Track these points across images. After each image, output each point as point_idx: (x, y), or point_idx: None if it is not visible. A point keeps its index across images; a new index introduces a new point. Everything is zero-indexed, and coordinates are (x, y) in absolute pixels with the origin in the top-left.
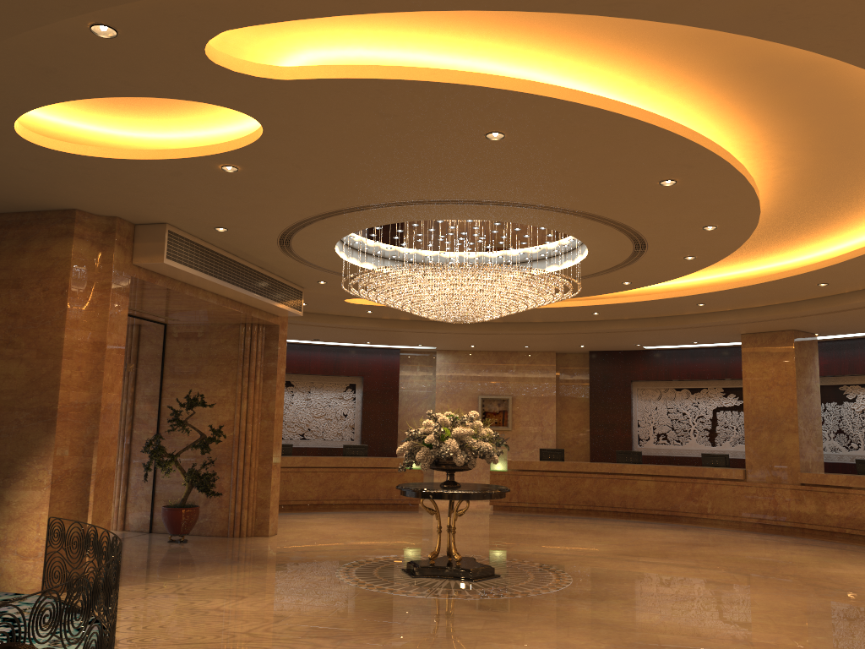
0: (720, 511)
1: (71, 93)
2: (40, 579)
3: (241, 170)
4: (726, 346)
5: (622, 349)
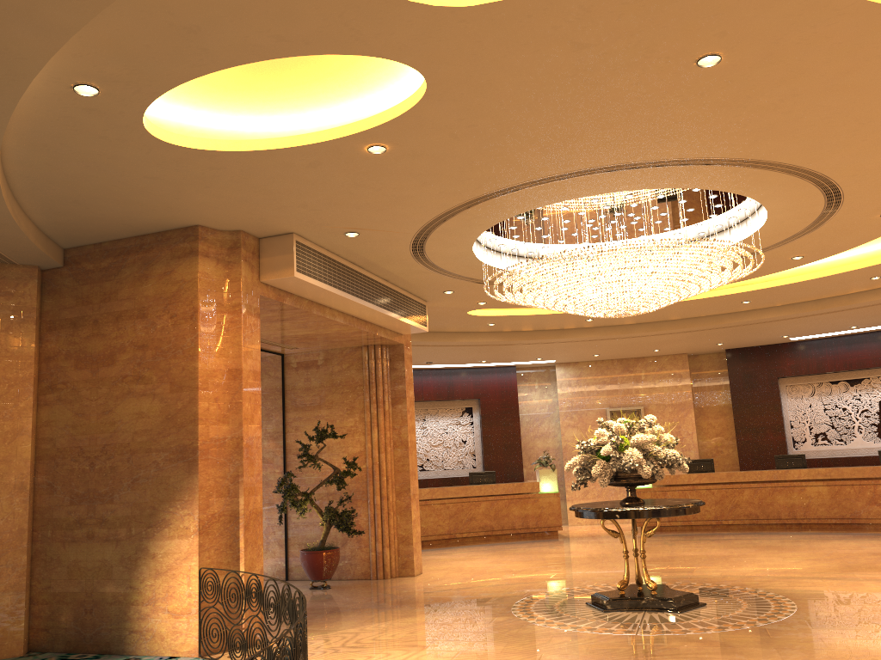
0: None
1: (212, 61)
2: (196, 639)
3: (389, 150)
4: None
5: (764, 343)
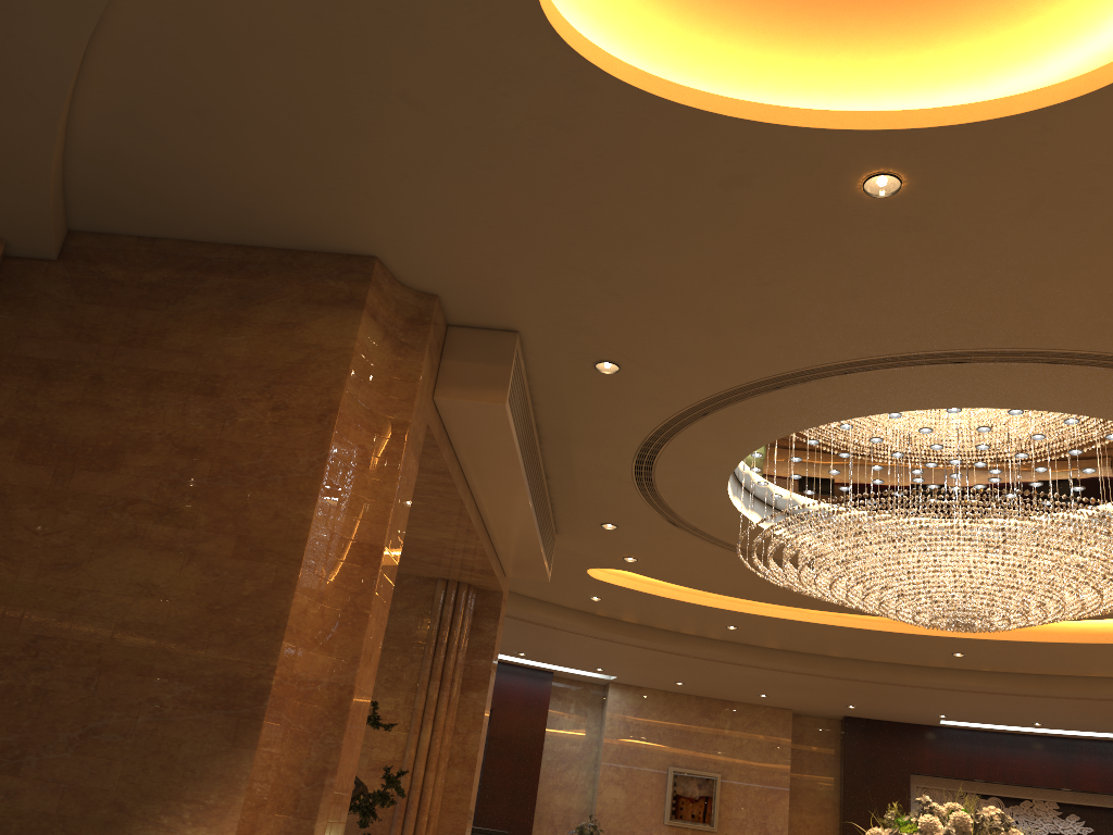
0: None
1: None
2: None
3: (895, 196)
4: (1065, 736)
5: (901, 720)
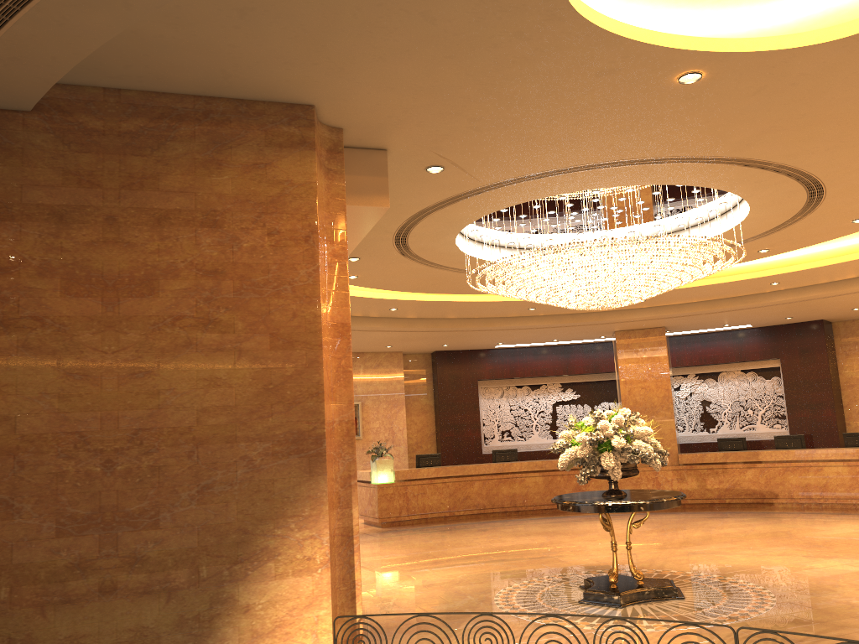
0: None
1: None
2: None
3: (692, 83)
4: (565, 344)
5: (472, 348)
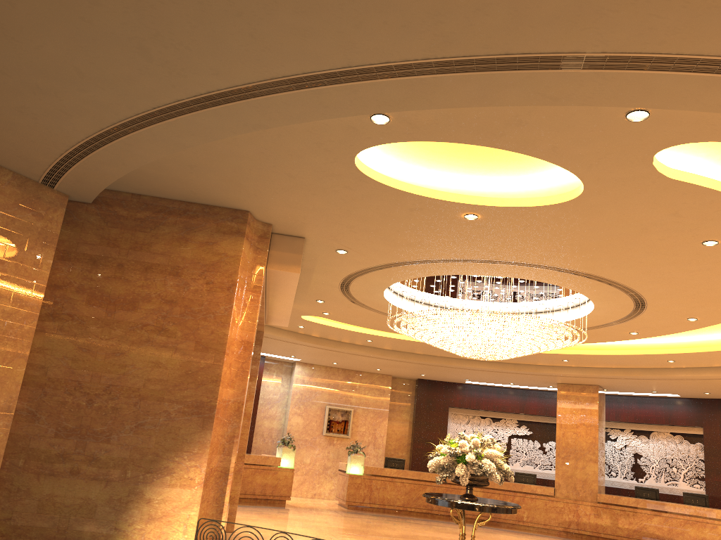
0: (534, 520)
1: (491, 141)
2: None
3: (475, 219)
4: (524, 388)
5: (447, 380)
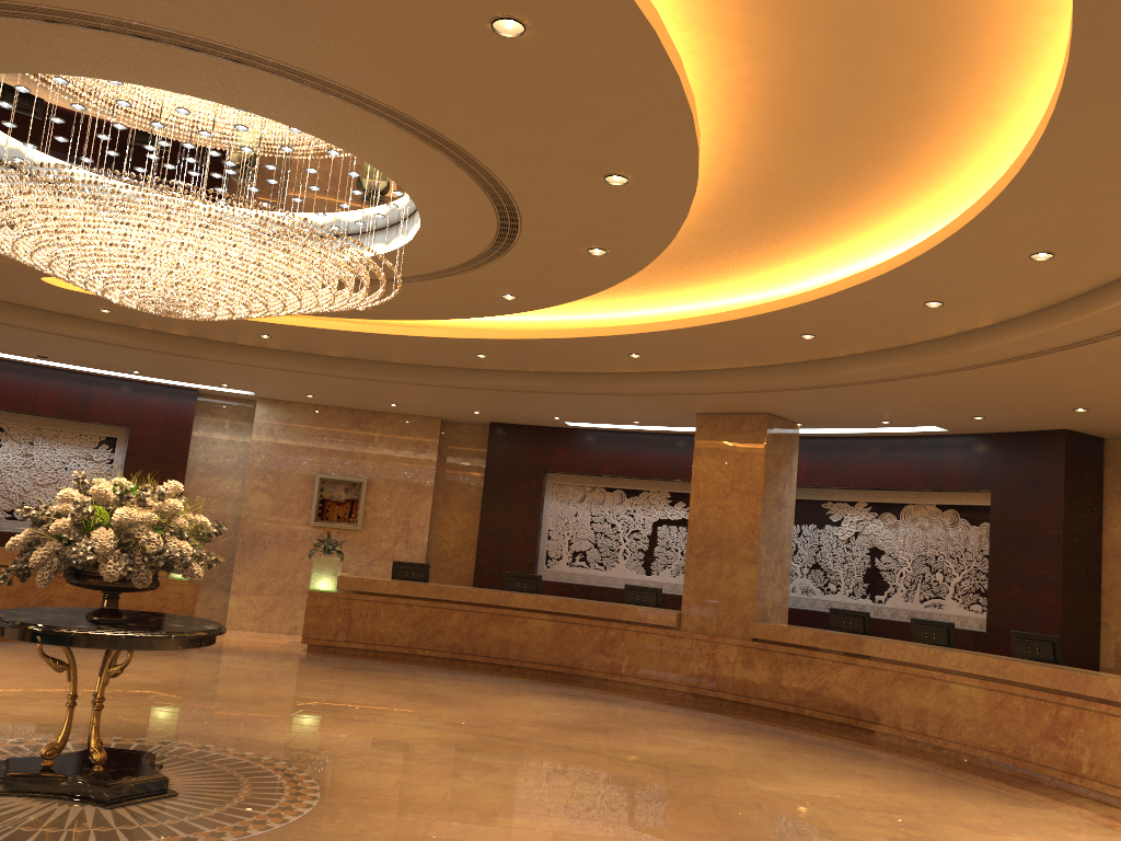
0: (640, 672)
1: None
2: None
3: None
4: (680, 433)
5: (538, 423)
